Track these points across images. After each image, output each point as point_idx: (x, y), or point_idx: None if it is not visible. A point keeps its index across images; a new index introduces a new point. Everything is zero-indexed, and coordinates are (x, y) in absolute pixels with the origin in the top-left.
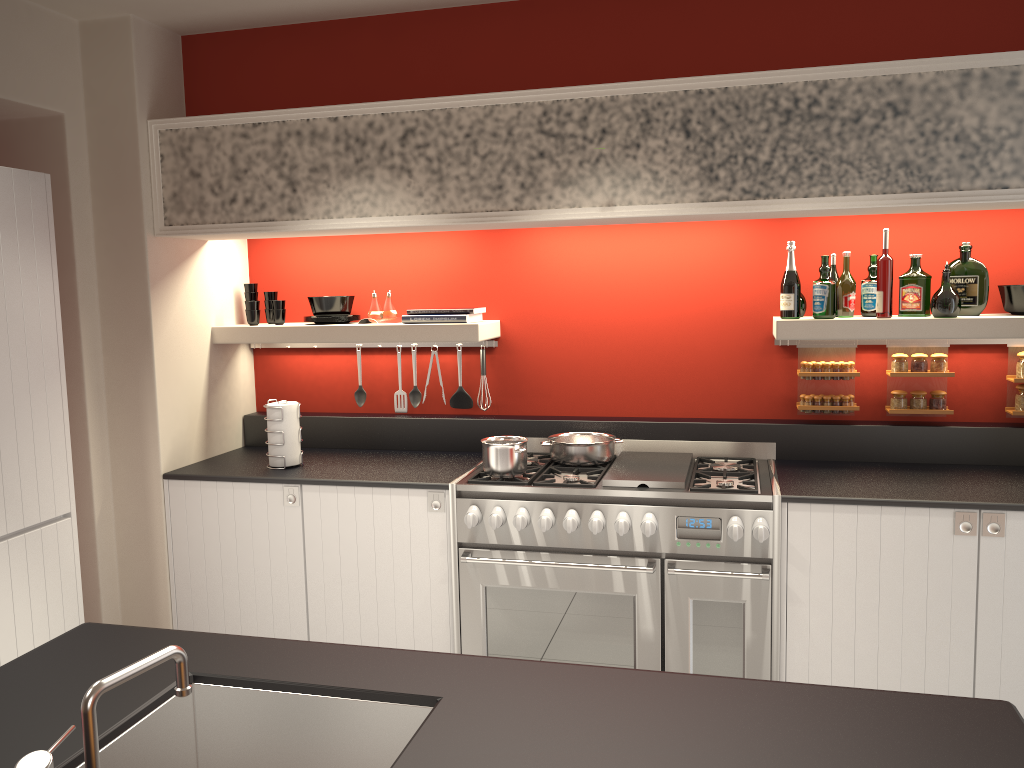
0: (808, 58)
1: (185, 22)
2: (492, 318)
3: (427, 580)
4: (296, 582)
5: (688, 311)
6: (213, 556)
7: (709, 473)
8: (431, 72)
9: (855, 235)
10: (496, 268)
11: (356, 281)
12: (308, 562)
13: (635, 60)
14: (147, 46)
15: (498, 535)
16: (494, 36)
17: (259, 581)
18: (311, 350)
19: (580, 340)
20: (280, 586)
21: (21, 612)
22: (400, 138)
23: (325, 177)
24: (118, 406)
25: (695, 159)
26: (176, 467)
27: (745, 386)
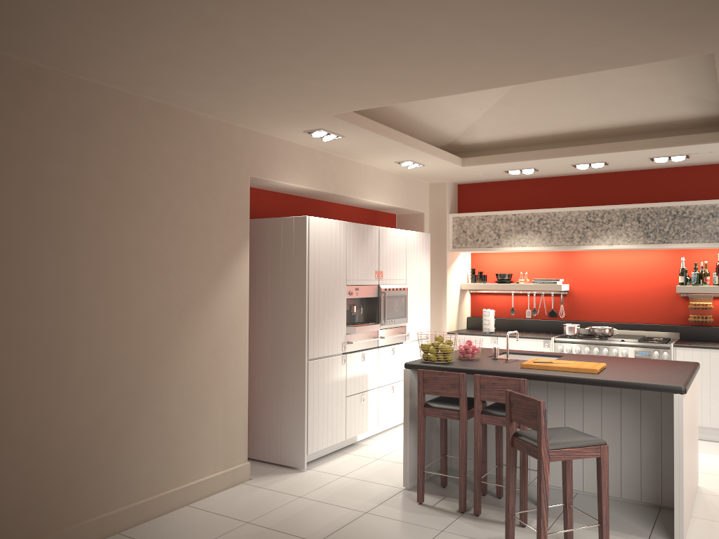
0: (685, 195)
1: (462, 181)
2: (565, 283)
3: None
4: None
5: (644, 282)
6: None
7: (649, 340)
8: (547, 197)
9: (712, 255)
10: (567, 264)
11: (512, 268)
12: None
13: (621, 195)
14: (450, 190)
15: None
16: (570, 186)
17: None
18: (493, 293)
19: (600, 292)
20: None
21: None
22: (537, 221)
23: (510, 233)
24: (432, 308)
25: (641, 230)
26: (450, 330)
27: (668, 311)
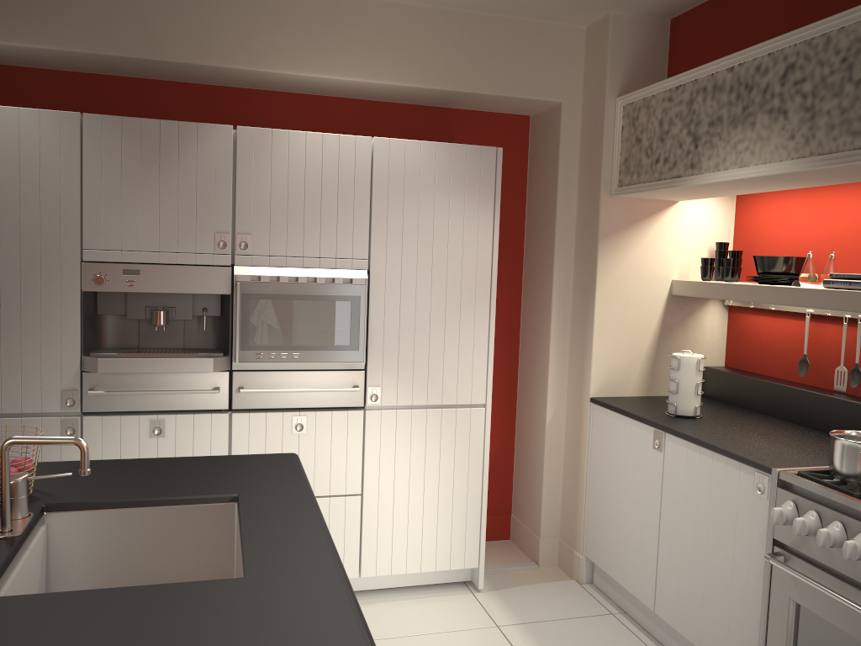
0: None
1: (656, 6)
2: None
3: (745, 569)
4: (653, 524)
5: None
6: (609, 478)
7: None
8: None
9: None
10: None
11: (818, 242)
12: (662, 509)
13: None
14: (625, 35)
15: (811, 546)
16: None
17: (631, 512)
18: (772, 312)
19: None
20: (643, 523)
21: (430, 463)
22: (780, 77)
23: (718, 130)
24: (575, 336)
25: None
26: (608, 395)
27: None
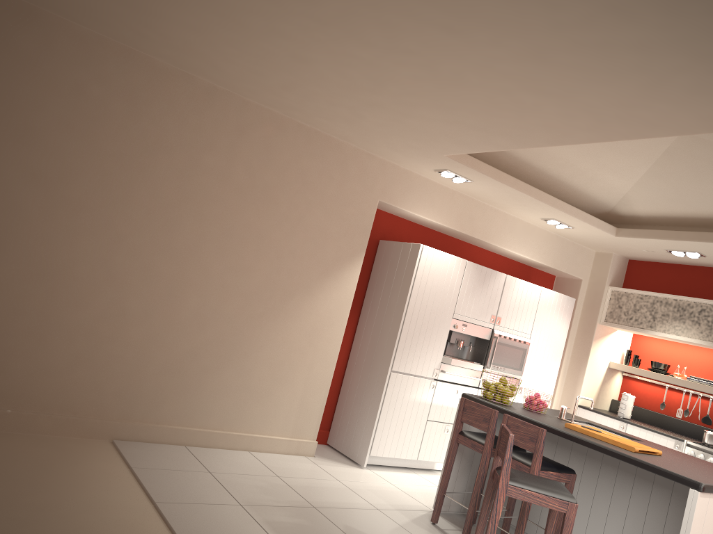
0: None
1: (631, 256)
2: None
3: None
4: None
5: None
6: None
7: None
8: None
9: None
10: None
11: (673, 360)
12: None
13: None
14: (615, 262)
15: None
16: None
17: None
18: (646, 382)
19: None
20: None
21: None
22: (698, 311)
23: (666, 318)
24: (569, 377)
25: None
26: (582, 405)
27: None
